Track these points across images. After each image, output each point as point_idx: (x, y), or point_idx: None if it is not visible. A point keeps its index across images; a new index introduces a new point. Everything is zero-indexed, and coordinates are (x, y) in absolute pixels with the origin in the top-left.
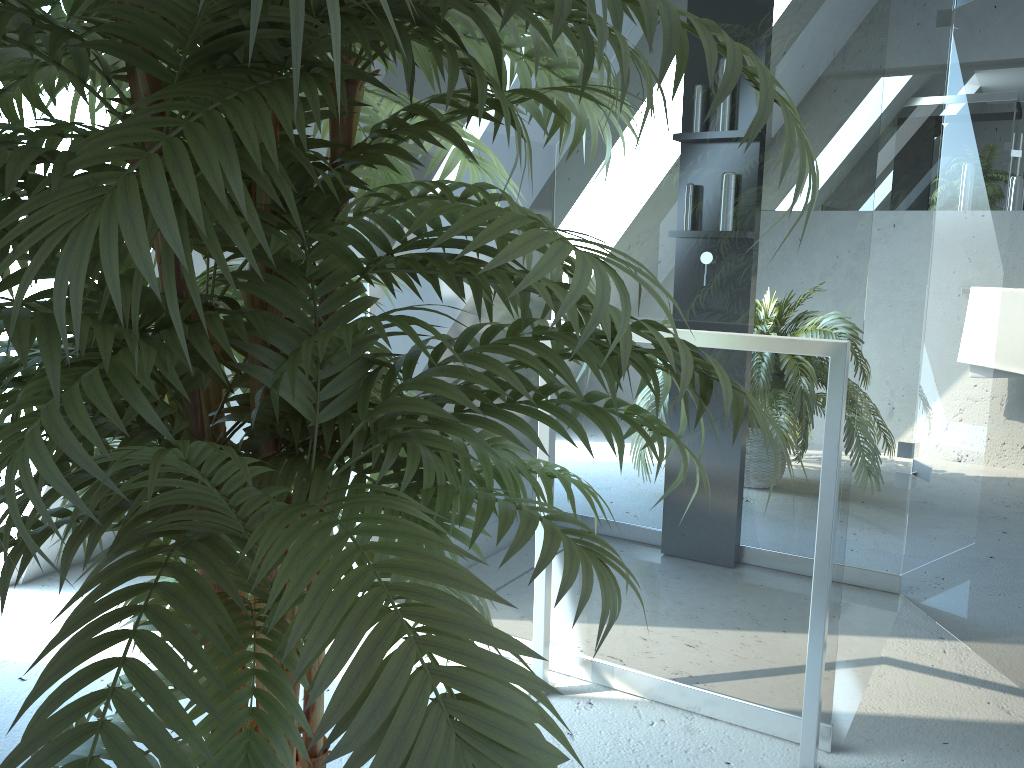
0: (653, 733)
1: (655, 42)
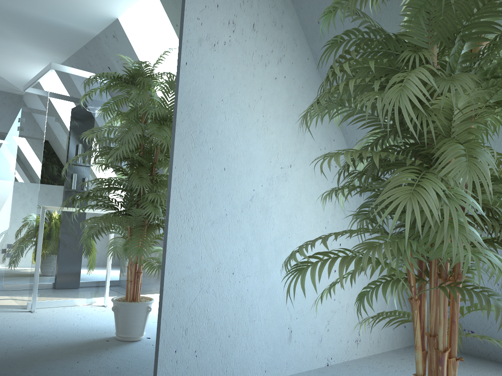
0: None
1: None
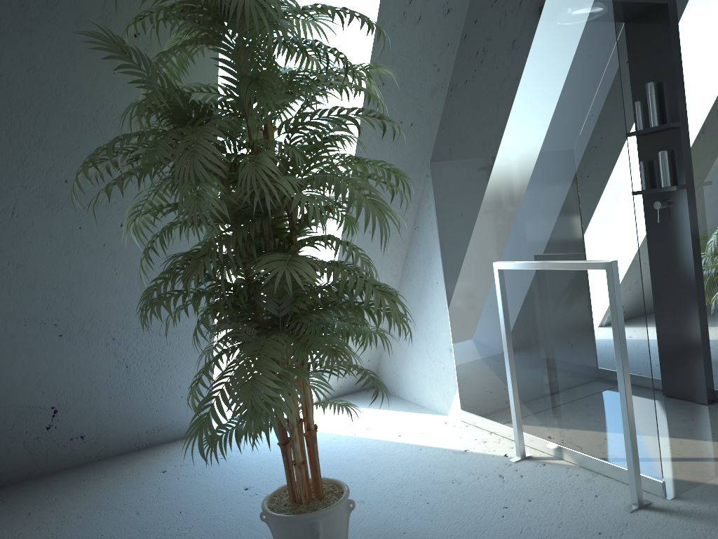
0: (567, 480)
1: (529, 114)
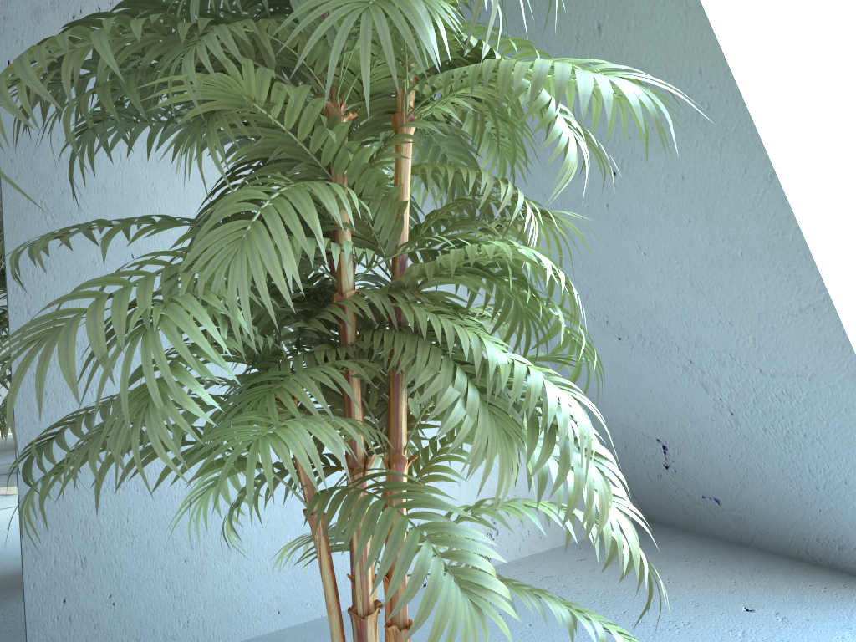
0: None
1: None
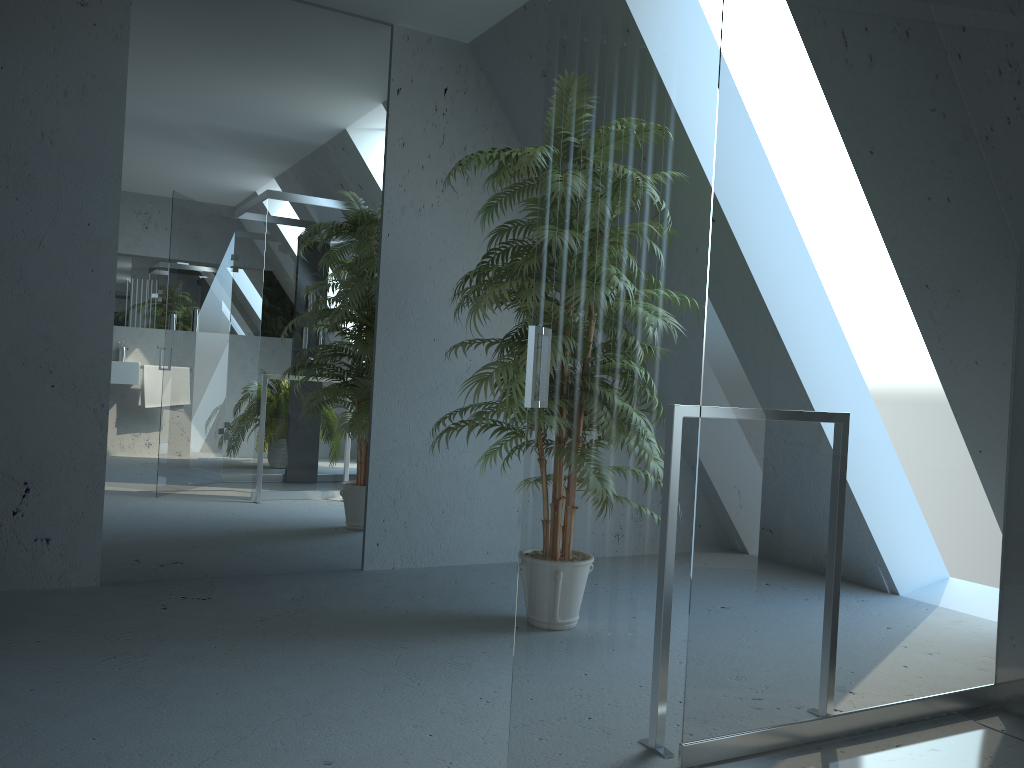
0: None
1: None
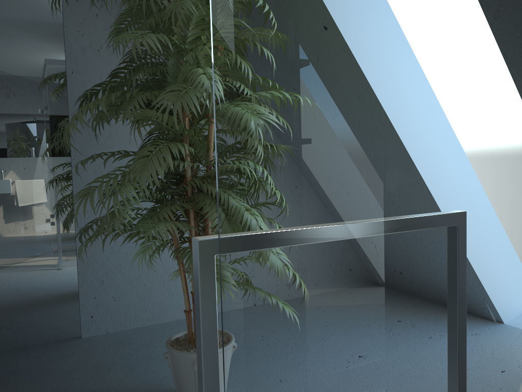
0: None
1: None
